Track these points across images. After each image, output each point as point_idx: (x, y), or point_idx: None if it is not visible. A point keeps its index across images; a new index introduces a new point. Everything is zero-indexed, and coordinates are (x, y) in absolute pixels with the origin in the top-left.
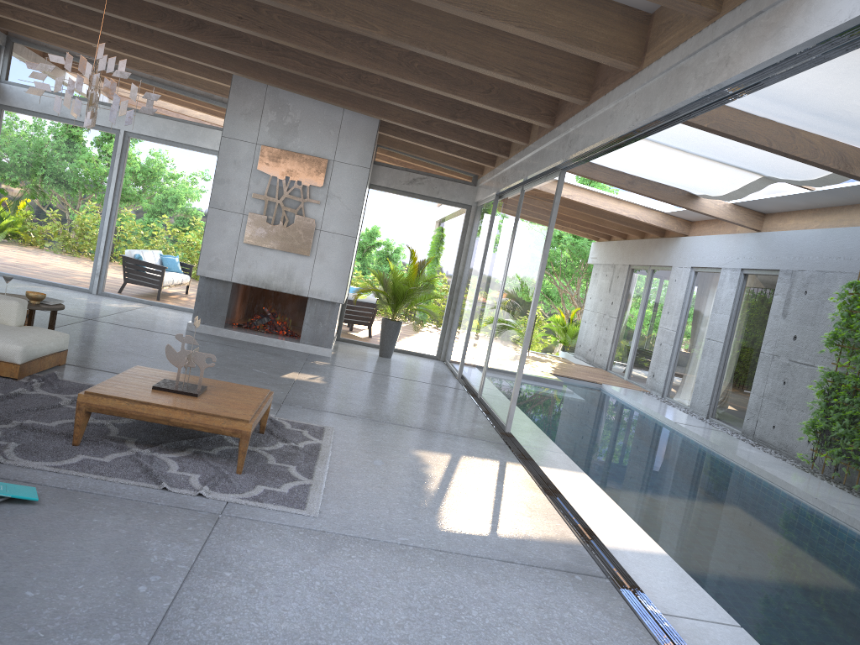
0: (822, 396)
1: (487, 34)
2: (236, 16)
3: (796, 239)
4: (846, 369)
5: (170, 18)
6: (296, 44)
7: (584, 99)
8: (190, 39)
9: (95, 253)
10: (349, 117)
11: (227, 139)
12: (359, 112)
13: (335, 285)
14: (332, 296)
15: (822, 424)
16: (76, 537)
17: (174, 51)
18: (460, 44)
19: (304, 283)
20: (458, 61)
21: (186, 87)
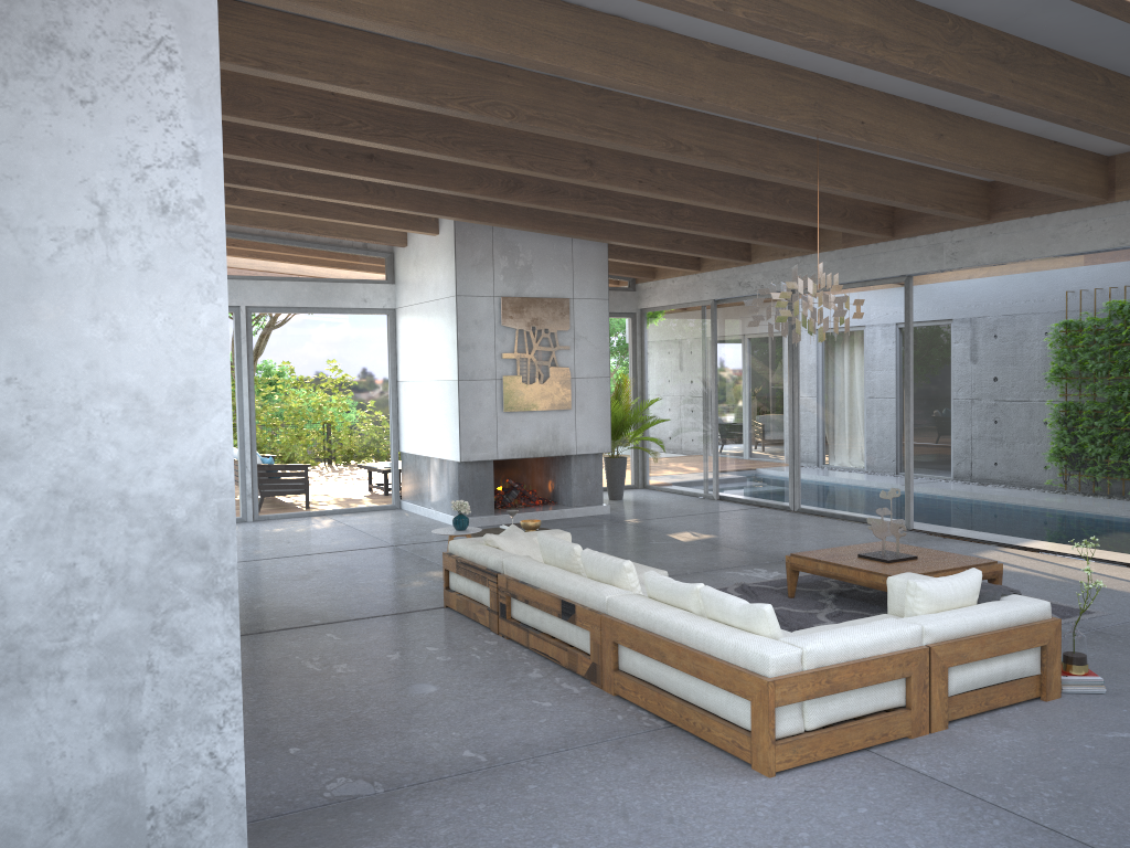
0: (1060, 425)
1: (918, 175)
2: (636, 180)
3: (965, 289)
4: (1070, 397)
5: (488, 182)
6: (691, 200)
7: (985, 219)
8: (508, 201)
9: (240, 469)
10: (579, 248)
11: (462, 298)
12: (610, 243)
13: (600, 433)
14: (599, 446)
15: (1071, 449)
16: (1126, 664)
17: (421, 210)
18: (902, 187)
19: (570, 440)
20: (902, 203)
21: (307, 237)
